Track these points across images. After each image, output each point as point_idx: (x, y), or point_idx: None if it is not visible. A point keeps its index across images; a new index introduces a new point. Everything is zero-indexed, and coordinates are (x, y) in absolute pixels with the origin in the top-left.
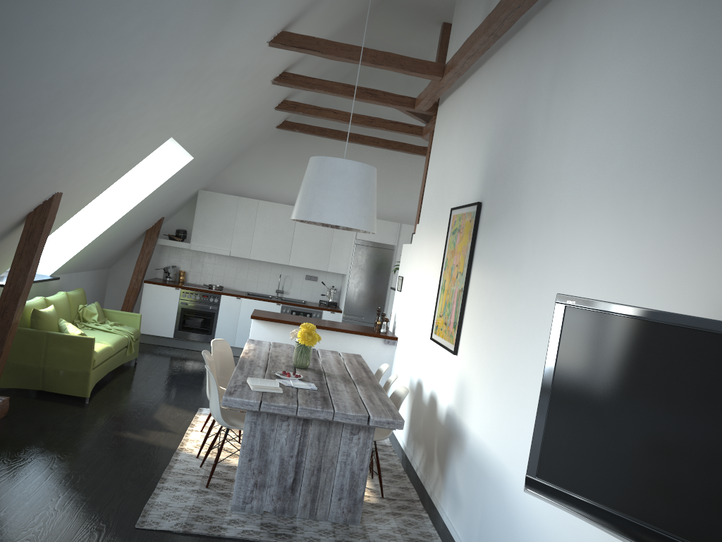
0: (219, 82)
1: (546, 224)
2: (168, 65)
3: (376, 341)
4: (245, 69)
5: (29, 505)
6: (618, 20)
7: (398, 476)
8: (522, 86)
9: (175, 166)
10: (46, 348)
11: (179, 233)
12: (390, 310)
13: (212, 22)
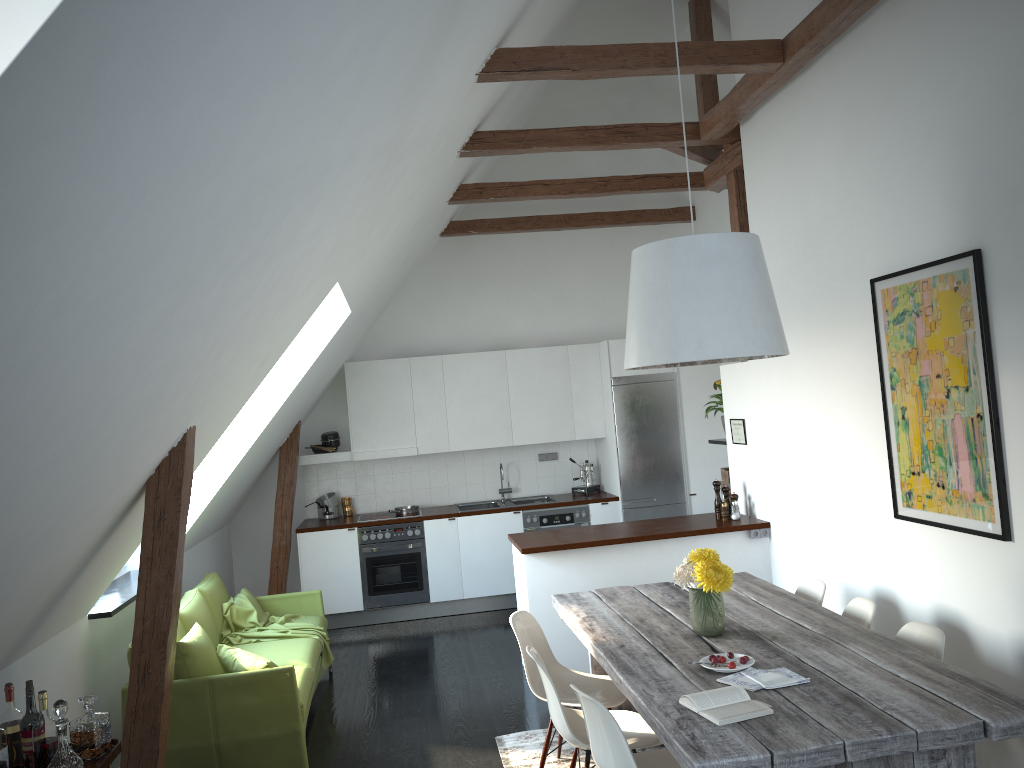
0: (409, 164)
1: None
2: (366, 137)
3: (735, 538)
4: (441, 133)
5: None
6: None
7: None
8: None
9: (324, 332)
10: (215, 708)
11: (328, 439)
12: (693, 477)
13: (434, 36)
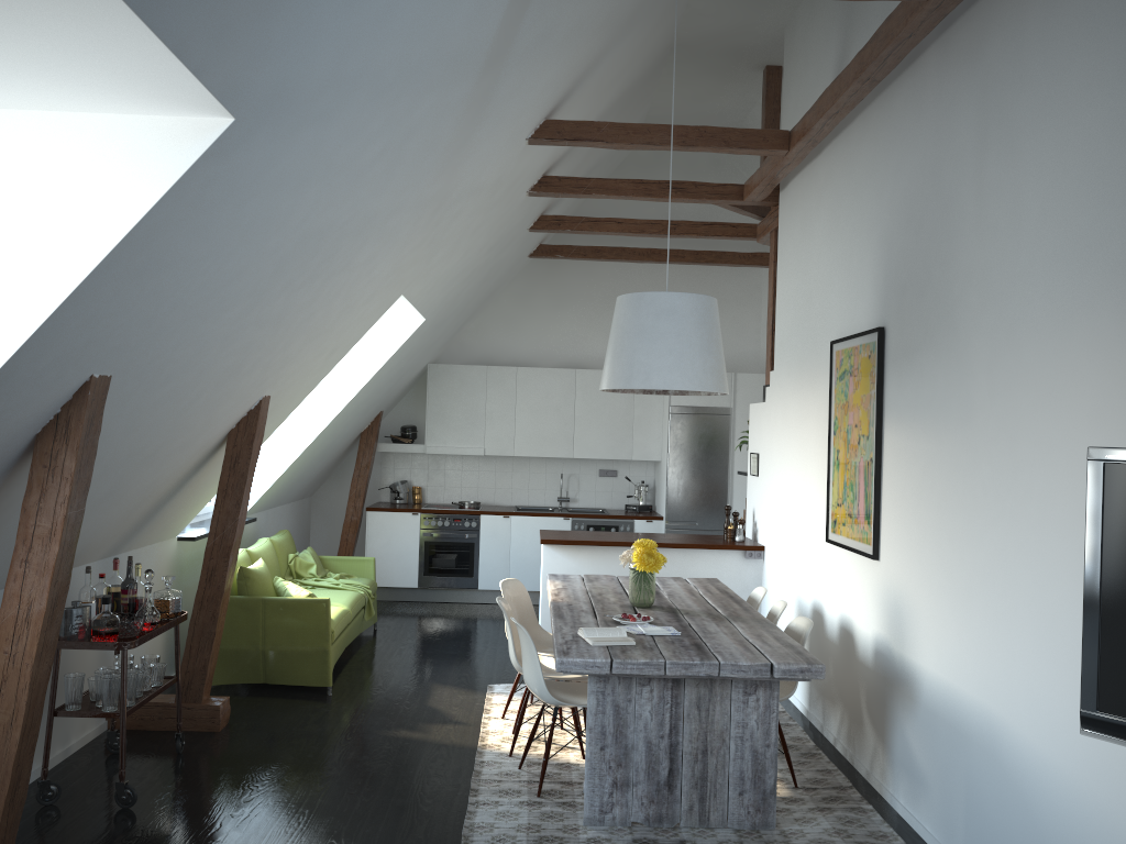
0: (464, 207)
1: (1007, 347)
2: (408, 196)
3: (732, 556)
4: (497, 182)
5: (307, 843)
6: (1080, 39)
7: (810, 754)
8: (927, 149)
9: (400, 334)
10: (265, 622)
11: (406, 431)
12: (736, 507)
13: (463, 127)
